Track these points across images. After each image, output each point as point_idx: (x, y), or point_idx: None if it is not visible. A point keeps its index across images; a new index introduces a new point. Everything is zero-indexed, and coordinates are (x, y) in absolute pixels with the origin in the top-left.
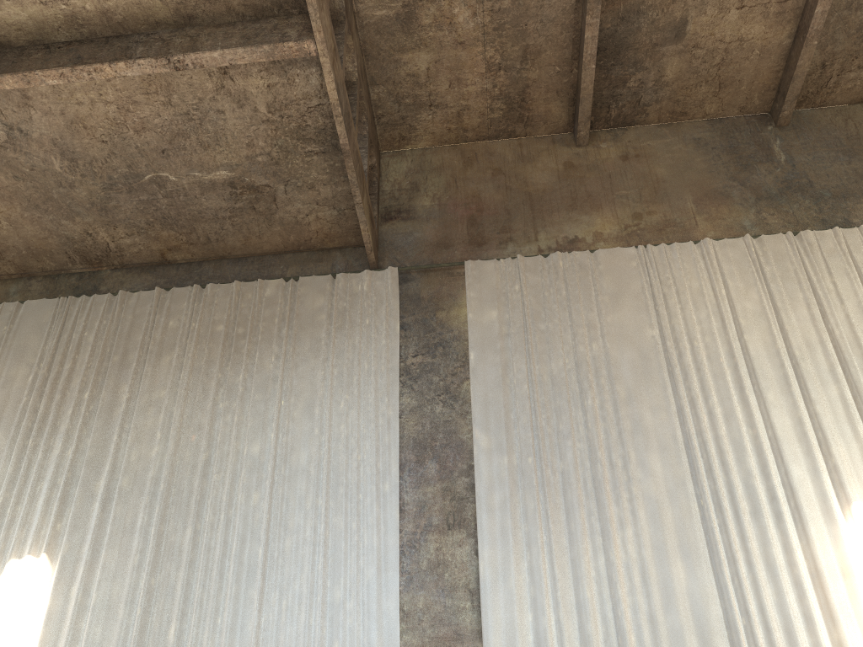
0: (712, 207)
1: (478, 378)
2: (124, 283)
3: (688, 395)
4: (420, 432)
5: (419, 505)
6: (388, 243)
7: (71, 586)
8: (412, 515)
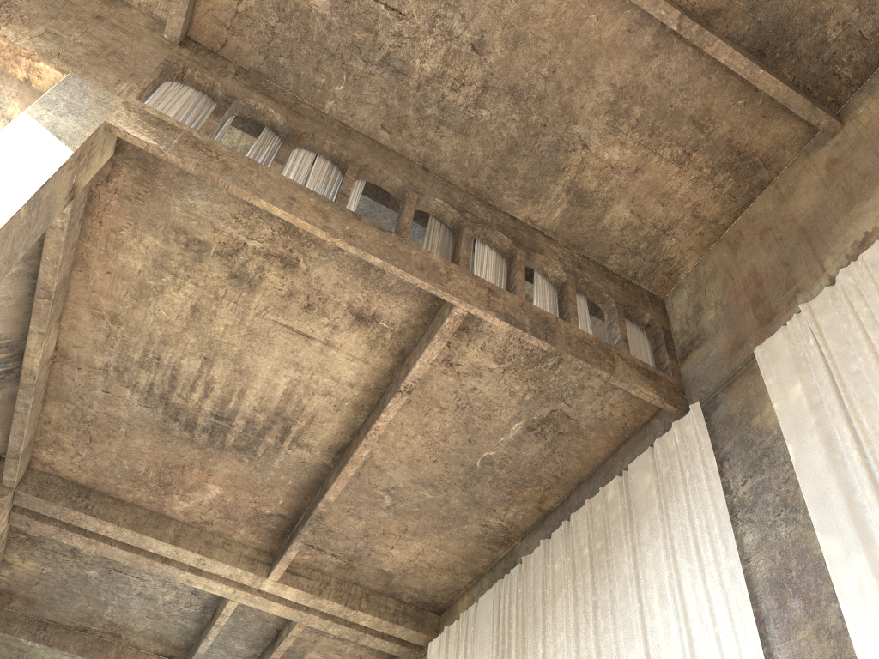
0: None
1: (803, 473)
2: (528, 547)
3: None
4: (773, 568)
5: None
6: (691, 381)
7: None
8: None
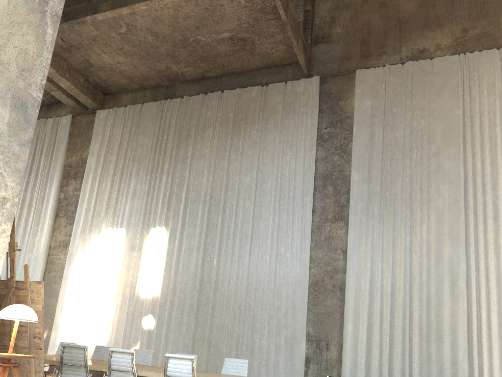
0: None
1: (356, 142)
2: (186, 90)
3: (472, 151)
4: (325, 171)
5: (322, 208)
6: (315, 59)
7: (175, 240)
8: (319, 214)
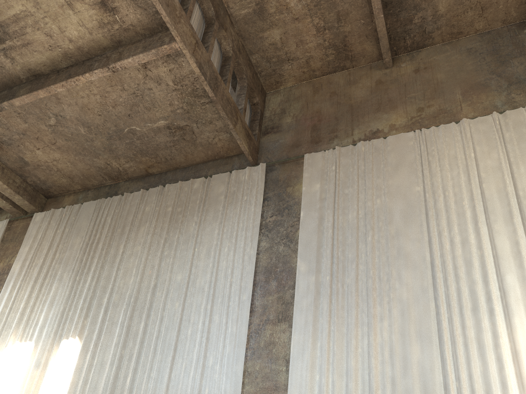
0: (474, 96)
1: (303, 228)
2: (129, 188)
3: (437, 229)
4: (269, 263)
5: (263, 307)
6: (264, 149)
7: (87, 354)
8: (259, 314)
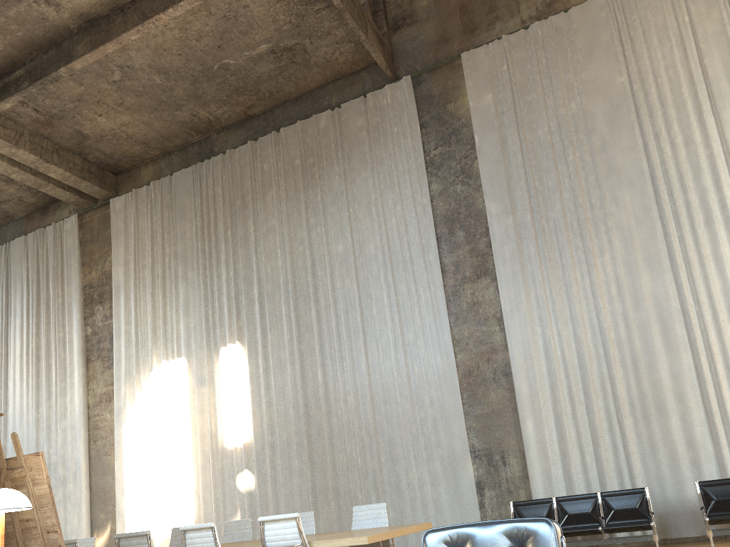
0: None
1: (483, 157)
2: (227, 141)
3: (653, 131)
4: (448, 210)
5: (455, 265)
6: (400, 53)
7: (257, 358)
8: (451, 273)
